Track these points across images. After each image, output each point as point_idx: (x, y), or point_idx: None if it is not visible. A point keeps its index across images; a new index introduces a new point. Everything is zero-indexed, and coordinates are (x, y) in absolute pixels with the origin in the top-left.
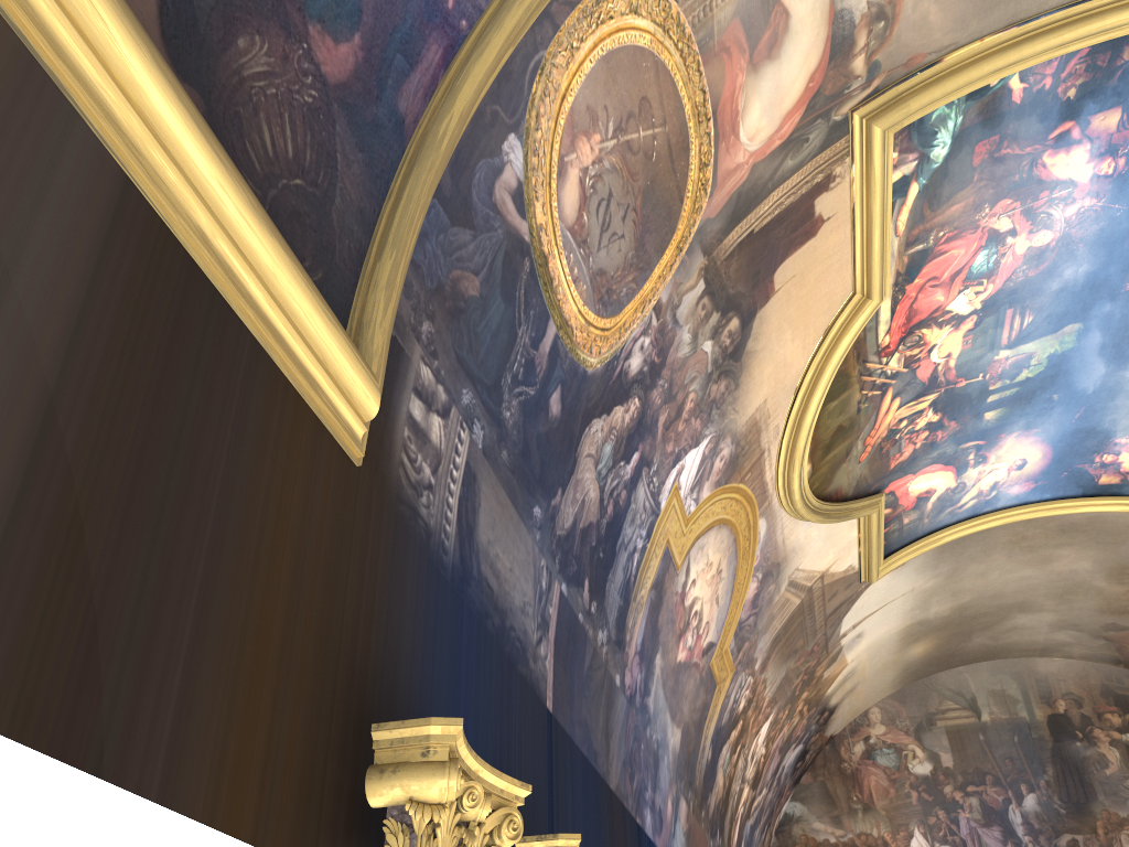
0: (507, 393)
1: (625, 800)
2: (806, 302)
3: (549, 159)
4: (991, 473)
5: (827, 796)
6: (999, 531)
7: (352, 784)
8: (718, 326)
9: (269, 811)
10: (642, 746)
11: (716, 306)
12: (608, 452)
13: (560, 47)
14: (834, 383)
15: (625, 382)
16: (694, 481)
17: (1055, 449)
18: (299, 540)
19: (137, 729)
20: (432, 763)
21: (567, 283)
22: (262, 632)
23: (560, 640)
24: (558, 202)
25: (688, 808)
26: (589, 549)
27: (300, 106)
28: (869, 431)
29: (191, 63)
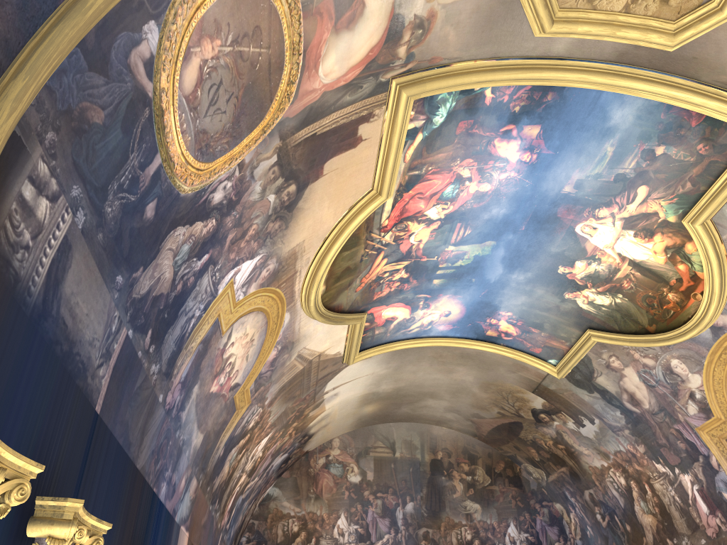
0: (112, 195)
1: (147, 476)
2: (342, 187)
3: (179, 46)
4: (430, 315)
5: (296, 487)
6: (428, 349)
7: None
8: (281, 187)
9: None
10: (170, 442)
11: (282, 174)
12: (185, 250)
13: None
14: (349, 240)
15: (208, 207)
16: (245, 280)
17: (467, 309)
18: None
19: None
20: None
21: (176, 133)
22: None
23: (119, 366)
24: (180, 77)
25: (198, 485)
26: (157, 310)
27: None
28: (365, 274)
29: None
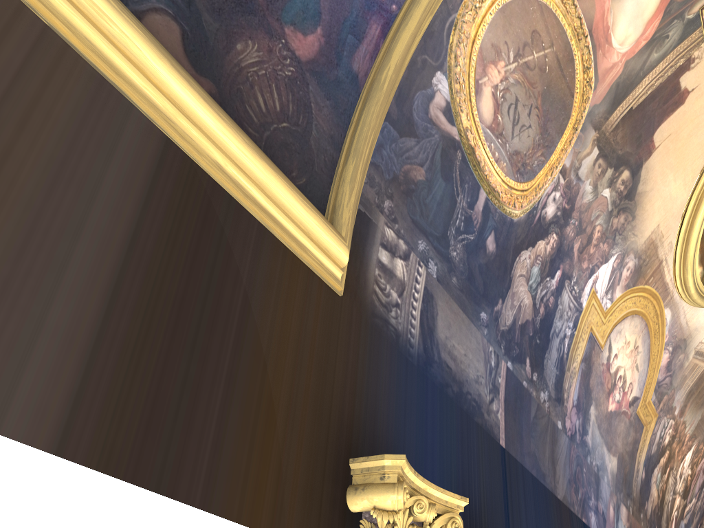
0: (453, 240)
1: (571, 506)
2: (682, 152)
3: (467, 83)
4: None
5: None
6: None
7: (343, 496)
8: (613, 178)
9: (281, 513)
10: (584, 469)
11: (609, 164)
12: (535, 272)
13: (467, 9)
14: None
15: (544, 224)
16: (607, 286)
17: None
18: (297, 345)
19: (184, 464)
20: (387, 484)
21: (491, 163)
22: (272, 403)
23: (509, 399)
24: (478, 111)
25: (628, 512)
26: (527, 338)
27: (282, 78)
28: None
29: (205, 64)
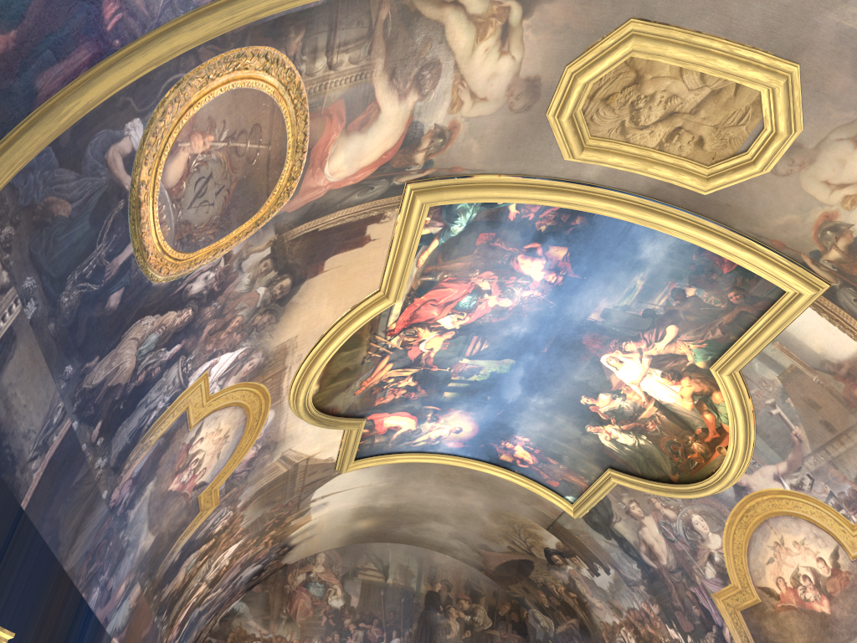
0: (71, 285)
1: (76, 579)
2: (344, 285)
3: (165, 141)
4: (439, 429)
5: (266, 604)
6: (435, 466)
7: None
8: (273, 280)
9: None
10: (111, 543)
11: (275, 267)
12: (152, 340)
13: (198, 75)
14: (350, 340)
15: (184, 297)
16: (223, 373)
17: (481, 428)
18: None
19: None
20: None
21: (154, 223)
22: None
23: (56, 460)
24: (164, 170)
25: (141, 592)
26: (111, 401)
27: None
28: (366, 378)
29: None
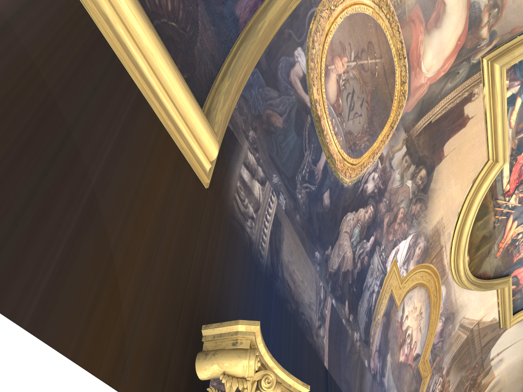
0: (299, 184)
1: None
2: (462, 164)
3: (320, 65)
4: None
5: None
6: None
7: (191, 368)
8: (414, 173)
9: (124, 366)
10: None
11: (412, 161)
12: (356, 233)
13: (324, 8)
14: (479, 210)
15: (365, 195)
16: (404, 258)
17: None
18: (162, 211)
19: (17, 275)
20: (239, 350)
21: (331, 135)
22: (130, 252)
23: (332, 330)
24: (325, 89)
25: None
26: (347, 284)
27: None
28: (500, 239)
29: None
